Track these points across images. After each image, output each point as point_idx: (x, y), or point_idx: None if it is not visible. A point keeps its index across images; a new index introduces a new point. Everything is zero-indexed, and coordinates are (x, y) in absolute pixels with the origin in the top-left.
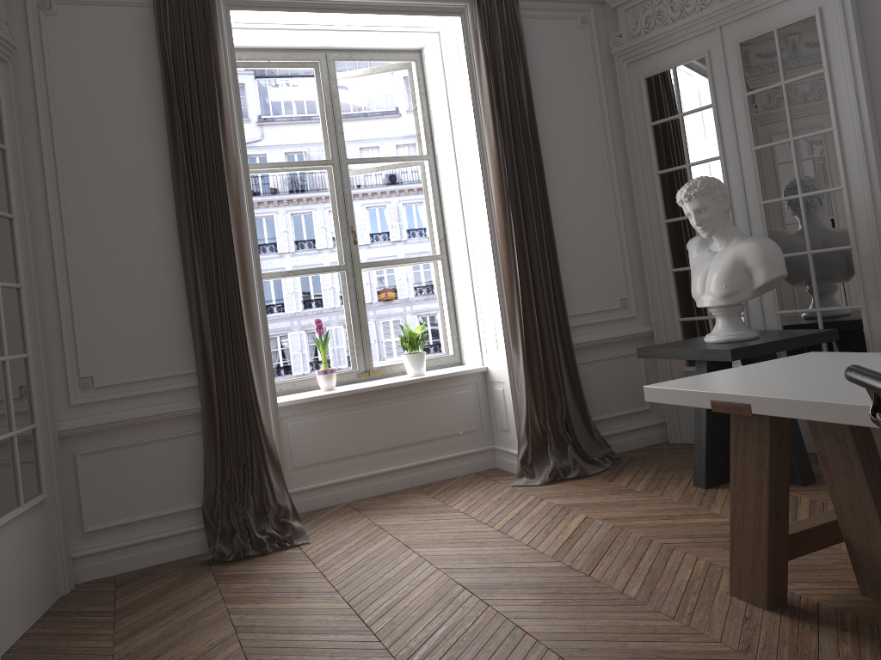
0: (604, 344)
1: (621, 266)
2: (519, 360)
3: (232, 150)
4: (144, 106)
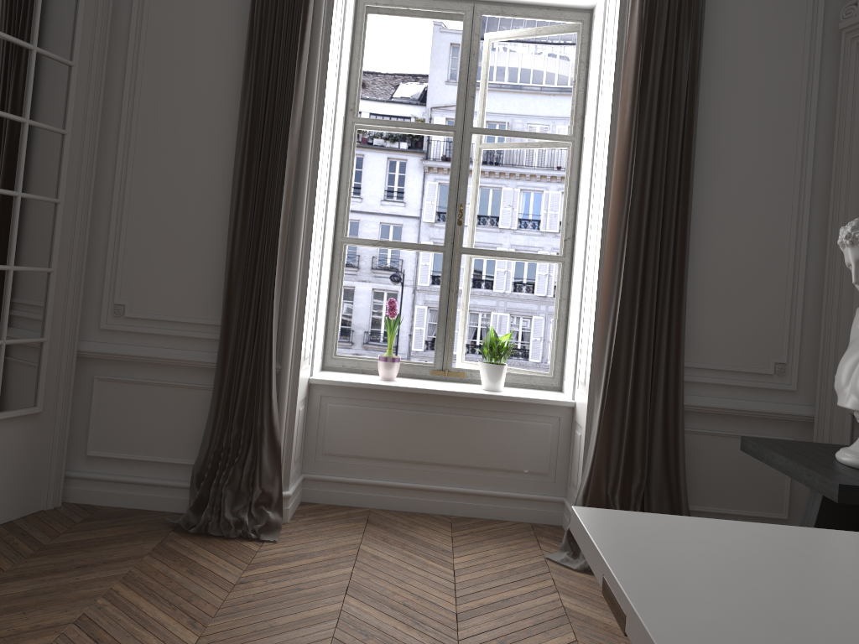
0: (736, 415)
1: (788, 319)
2: (597, 406)
3: (302, 96)
4: (229, 39)
